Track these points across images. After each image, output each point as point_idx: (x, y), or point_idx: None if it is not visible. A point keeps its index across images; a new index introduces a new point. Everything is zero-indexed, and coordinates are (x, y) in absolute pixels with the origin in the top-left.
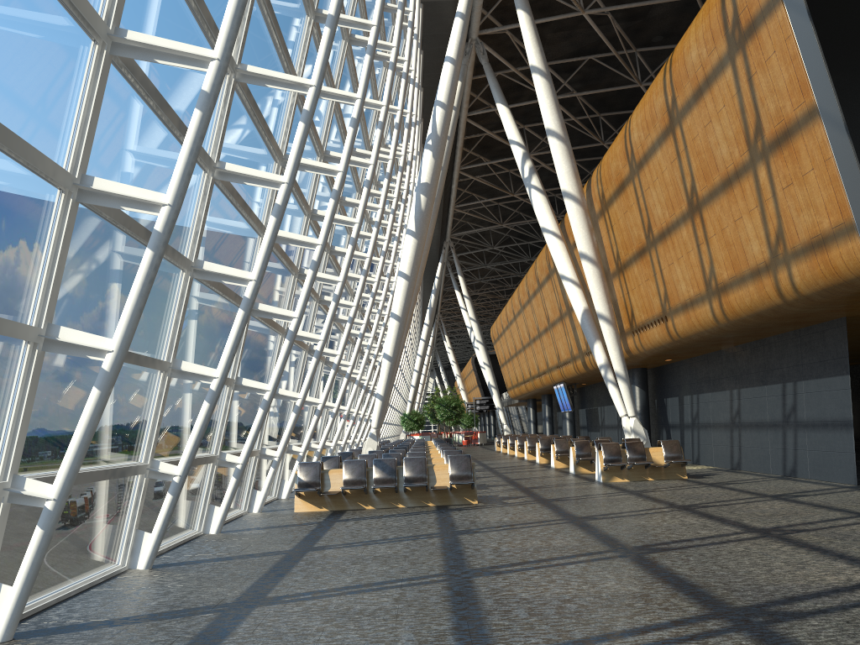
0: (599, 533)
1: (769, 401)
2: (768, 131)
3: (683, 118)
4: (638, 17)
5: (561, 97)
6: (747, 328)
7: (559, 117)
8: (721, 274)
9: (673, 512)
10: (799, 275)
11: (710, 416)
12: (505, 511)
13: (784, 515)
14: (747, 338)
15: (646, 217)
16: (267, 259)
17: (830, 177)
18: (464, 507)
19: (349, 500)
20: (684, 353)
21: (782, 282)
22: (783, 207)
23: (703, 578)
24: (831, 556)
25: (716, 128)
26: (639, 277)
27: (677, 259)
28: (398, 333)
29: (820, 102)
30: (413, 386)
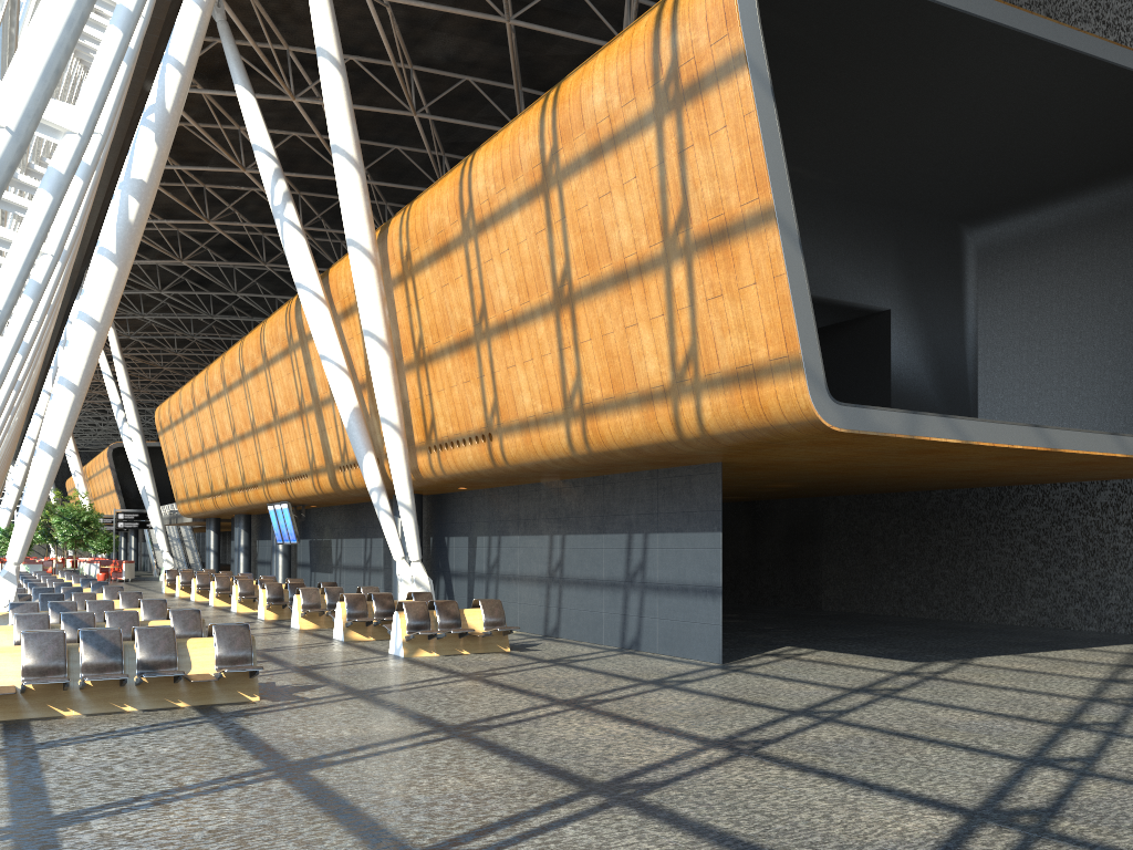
0: (524, 758)
1: (608, 554)
2: (698, 224)
3: (566, 179)
4: (423, 24)
5: (309, 102)
6: (608, 463)
7: (354, 131)
8: (592, 391)
9: (573, 713)
10: (712, 409)
11: (518, 566)
12: (326, 717)
13: (711, 715)
14: (590, 473)
15: (480, 297)
16: (27, 271)
17: (778, 298)
18: (247, 709)
19: (33, 701)
20: (495, 482)
21: (684, 415)
22: (702, 323)
23: (772, 839)
24: (857, 785)
25: (618, 204)
26: (454, 376)
27: (523, 361)
28: (71, 412)
29: (777, 204)
30: (17, 486)
